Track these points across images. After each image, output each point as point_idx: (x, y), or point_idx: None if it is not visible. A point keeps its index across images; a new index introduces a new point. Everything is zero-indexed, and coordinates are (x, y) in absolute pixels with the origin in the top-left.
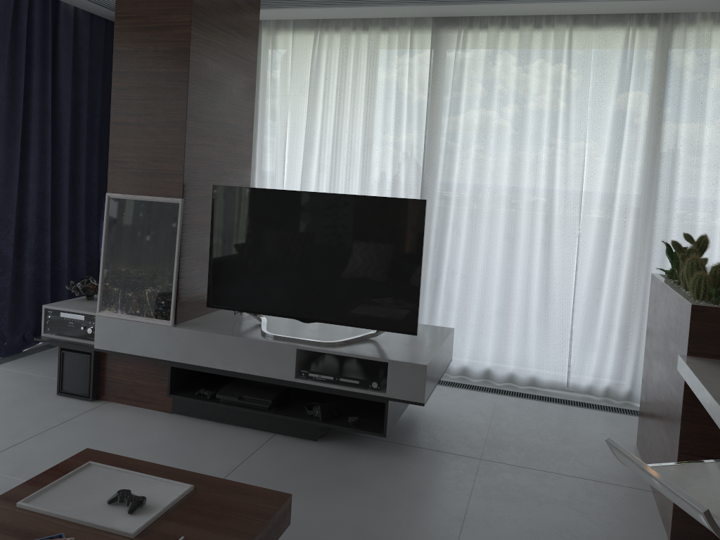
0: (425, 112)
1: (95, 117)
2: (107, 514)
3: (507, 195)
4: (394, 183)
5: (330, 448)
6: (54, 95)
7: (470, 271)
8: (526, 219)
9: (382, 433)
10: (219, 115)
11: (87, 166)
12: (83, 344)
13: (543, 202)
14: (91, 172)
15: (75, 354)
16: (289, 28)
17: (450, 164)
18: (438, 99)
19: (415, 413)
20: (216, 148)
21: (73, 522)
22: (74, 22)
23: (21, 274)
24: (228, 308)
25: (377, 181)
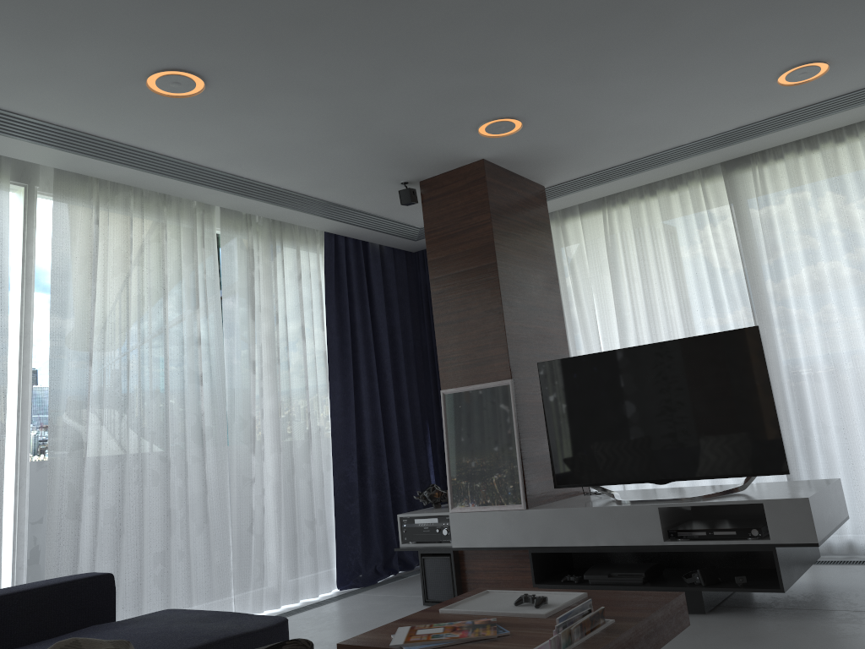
0: (738, 258)
1: (408, 342)
2: (517, 609)
3: (863, 324)
4: None
5: (722, 617)
6: (373, 326)
7: (845, 420)
8: None
9: (779, 588)
10: (528, 299)
11: (408, 390)
12: (440, 546)
13: None
14: (412, 396)
15: (435, 557)
16: (576, 214)
17: (783, 305)
18: (749, 241)
19: (821, 587)
20: (532, 330)
21: (490, 615)
22: (380, 259)
23: (366, 502)
24: (577, 484)
25: None
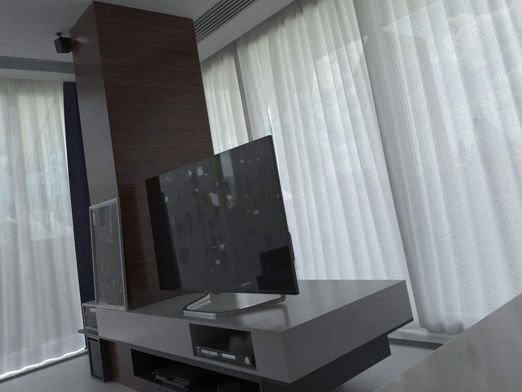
0: (364, 59)
1: None
2: None
3: (469, 112)
4: (355, 138)
5: None
6: None
7: (452, 210)
8: (500, 132)
9: None
10: (155, 122)
11: None
12: (97, 332)
13: (513, 105)
14: None
15: (92, 341)
16: (253, 39)
17: (397, 101)
18: (371, 42)
19: None
20: (158, 149)
21: None
22: None
23: None
24: (170, 288)
25: (345, 142)
